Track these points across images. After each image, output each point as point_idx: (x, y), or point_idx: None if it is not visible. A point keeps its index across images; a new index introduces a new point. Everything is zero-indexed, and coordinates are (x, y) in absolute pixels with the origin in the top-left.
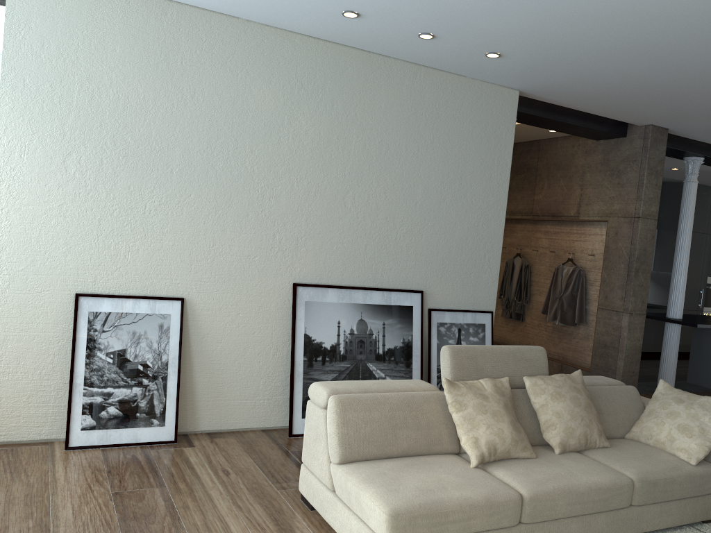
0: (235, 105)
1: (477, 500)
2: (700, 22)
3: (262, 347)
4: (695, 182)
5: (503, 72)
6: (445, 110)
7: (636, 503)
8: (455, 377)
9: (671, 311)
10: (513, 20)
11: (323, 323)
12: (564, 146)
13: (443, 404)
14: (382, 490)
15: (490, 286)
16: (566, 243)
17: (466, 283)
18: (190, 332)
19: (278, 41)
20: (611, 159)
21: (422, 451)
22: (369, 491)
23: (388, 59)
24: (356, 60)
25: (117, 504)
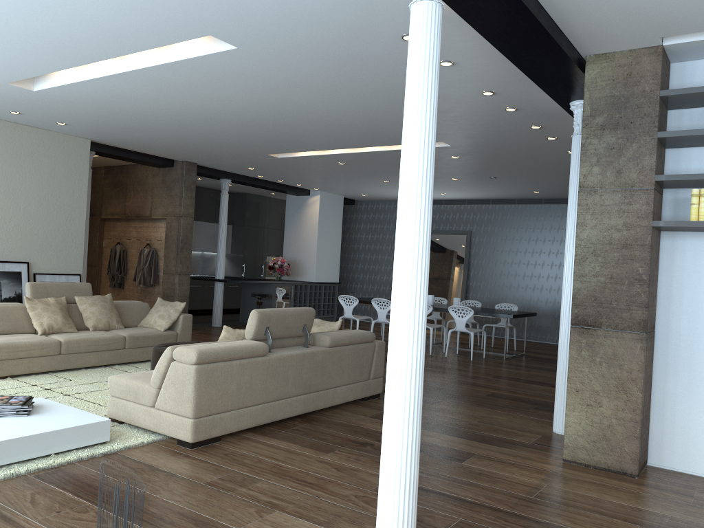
0: None
1: (35, 342)
2: (155, 123)
3: None
4: (226, 195)
5: (74, 131)
6: (38, 151)
7: (127, 347)
8: (34, 297)
9: (217, 274)
10: (62, 112)
11: None
12: (141, 170)
13: (25, 310)
14: None
15: (78, 258)
16: (147, 234)
17: (60, 257)
18: None
19: None
20: (166, 180)
21: (12, 332)
22: None
23: None
24: None
25: None
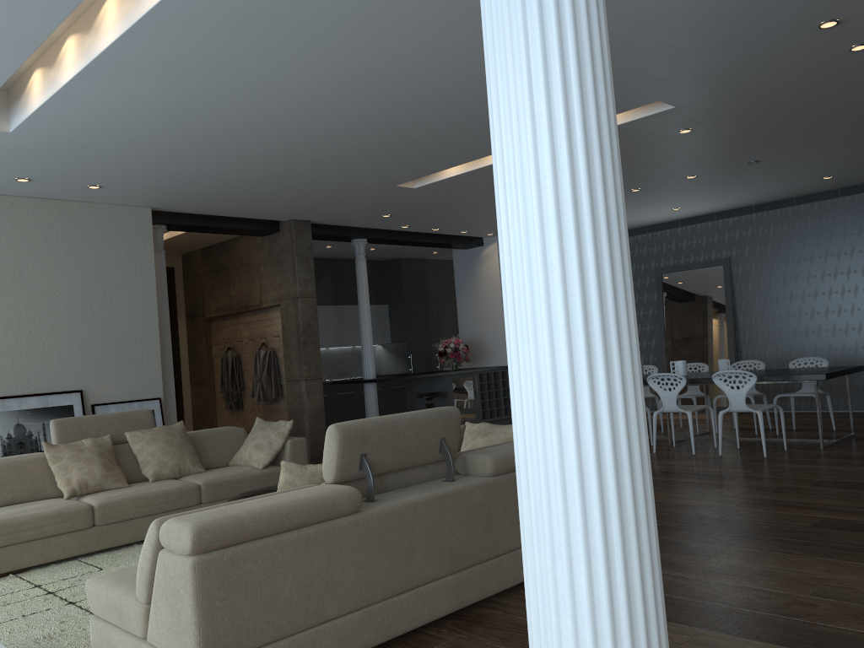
0: None
1: (49, 512)
2: (211, 158)
3: None
4: (363, 260)
5: (120, 196)
6: (77, 233)
7: (205, 501)
8: (61, 442)
9: (365, 373)
10: (79, 166)
11: None
12: (243, 244)
13: (48, 463)
14: None
15: (154, 376)
16: (261, 330)
17: (128, 377)
18: None
19: None
20: (274, 252)
21: (27, 498)
22: None
23: (8, 197)
24: None
25: None
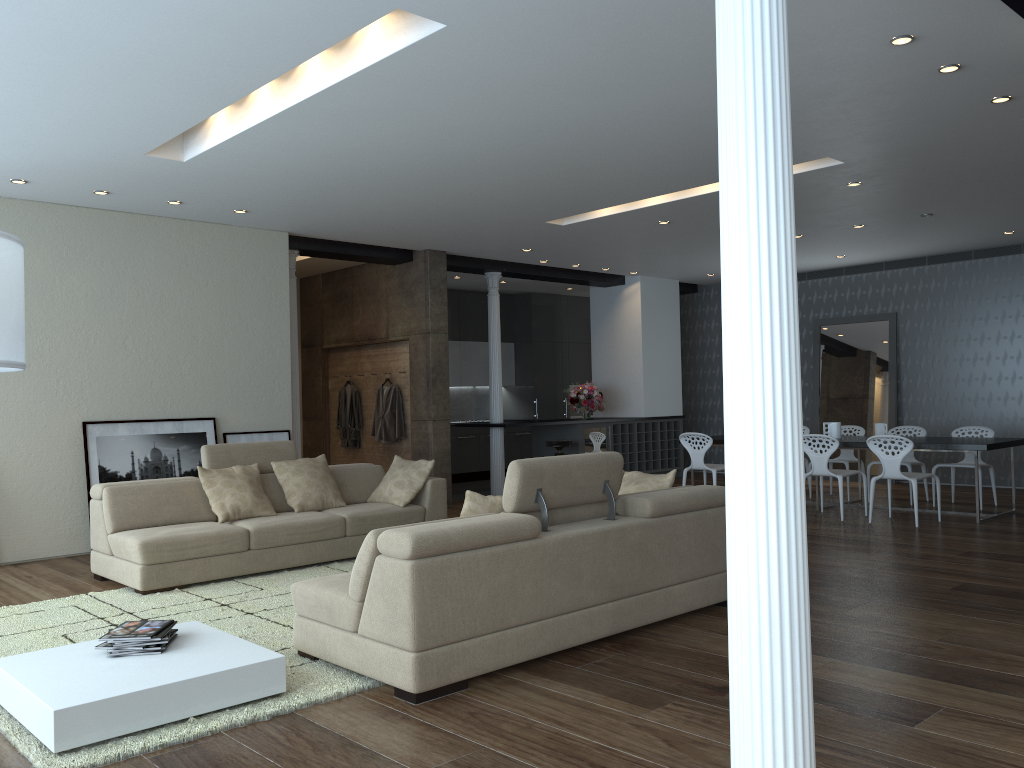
0: None
1: (211, 533)
2: (366, 190)
3: (58, 482)
4: (496, 295)
5: (261, 221)
6: (216, 256)
7: (349, 533)
8: (212, 467)
9: (492, 417)
10: (235, 192)
11: (117, 454)
12: (370, 272)
13: (201, 487)
14: (140, 535)
15: (284, 407)
16: (385, 365)
17: (259, 407)
18: None
19: (41, 213)
20: (405, 282)
21: (183, 520)
22: (130, 538)
23: (153, 217)
24: (121, 221)
25: None
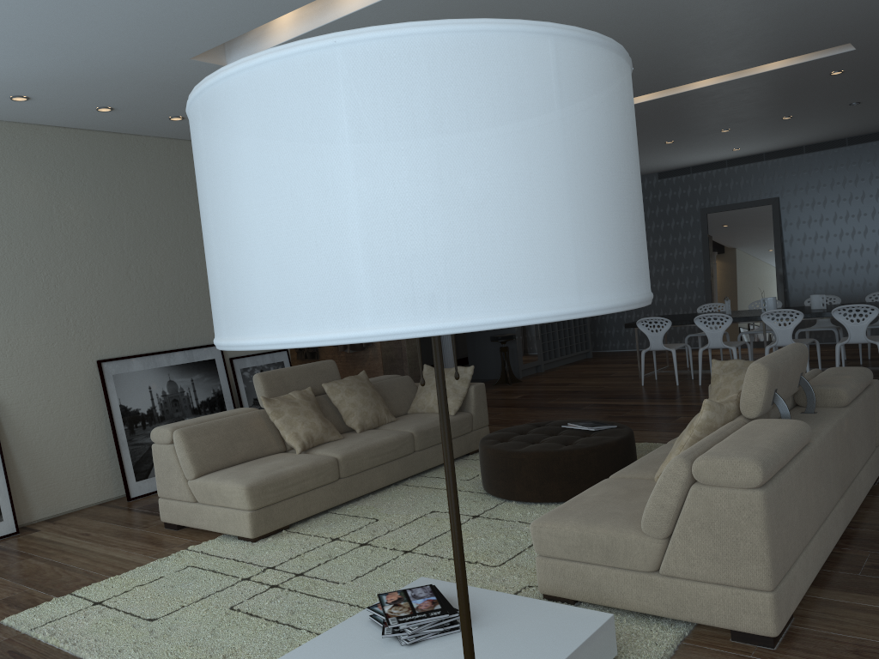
0: (1, 203)
1: (306, 467)
2: None
3: (80, 427)
4: None
5: None
6: None
7: (418, 448)
8: (270, 396)
9: None
10: None
11: (136, 391)
12: None
13: (265, 418)
14: (237, 479)
15: None
16: None
17: None
18: (5, 428)
19: (29, 136)
20: None
21: (258, 455)
22: (227, 482)
23: (140, 137)
24: (110, 142)
25: (1, 575)
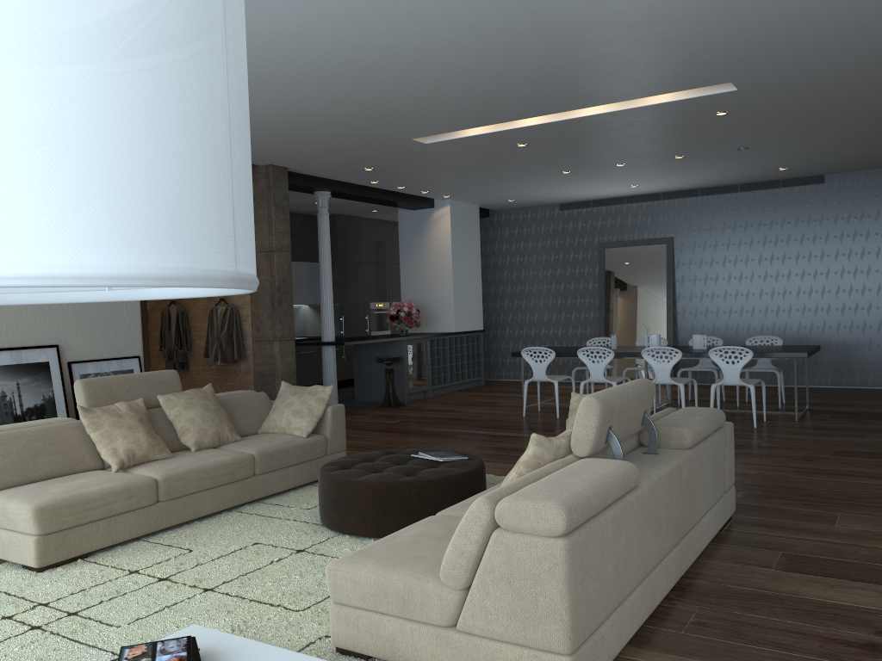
0: None
1: (115, 488)
2: (257, 89)
3: None
4: (326, 215)
5: None
6: None
7: (259, 472)
8: (91, 406)
9: (325, 335)
10: None
11: None
12: None
13: (82, 430)
14: (27, 498)
15: (133, 331)
16: None
17: (106, 331)
18: None
19: None
20: None
21: (66, 471)
22: (14, 502)
23: None
24: None
25: None
